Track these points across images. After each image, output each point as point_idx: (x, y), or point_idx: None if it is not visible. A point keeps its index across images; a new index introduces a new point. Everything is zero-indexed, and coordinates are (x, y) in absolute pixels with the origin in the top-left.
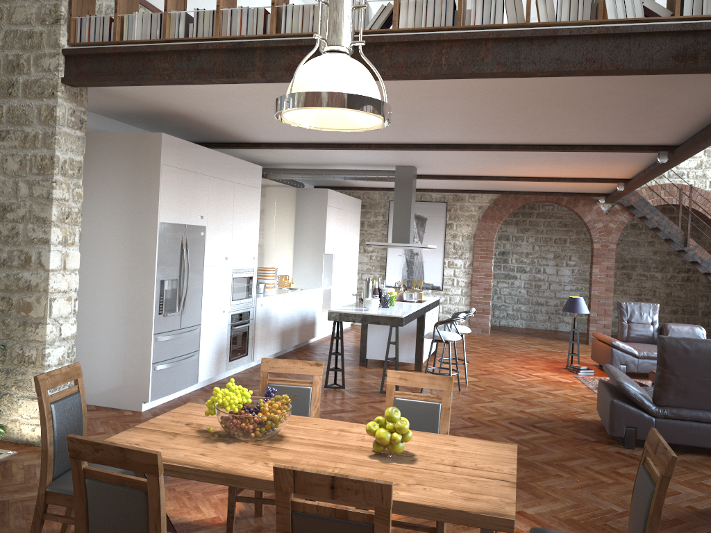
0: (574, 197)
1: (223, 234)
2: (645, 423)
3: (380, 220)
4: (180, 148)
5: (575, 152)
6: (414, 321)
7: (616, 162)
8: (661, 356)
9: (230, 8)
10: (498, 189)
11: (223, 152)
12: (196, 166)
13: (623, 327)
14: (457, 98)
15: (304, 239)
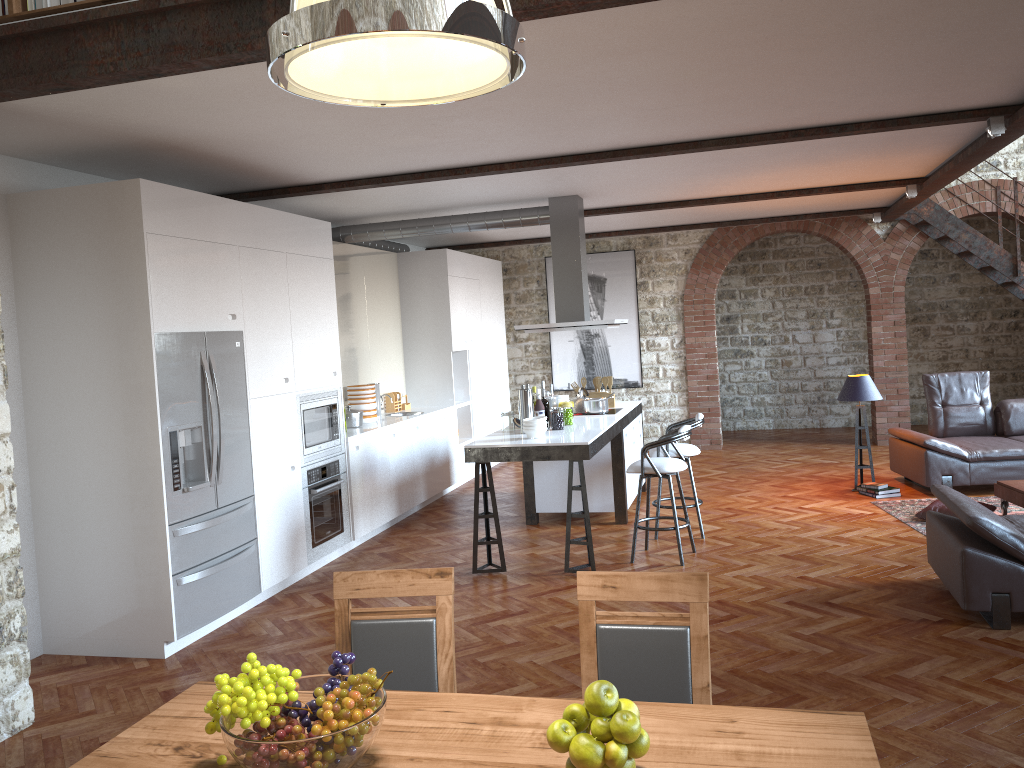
0: (831, 219)
1: (277, 340)
2: None
3: (534, 289)
4: (177, 202)
5: (843, 138)
6: (607, 445)
7: (908, 148)
8: None
9: None
10: (712, 219)
11: (267, 207)
12: (211, 231)
13: (937, 414)
14: (644, 52)
15: (418, 333)
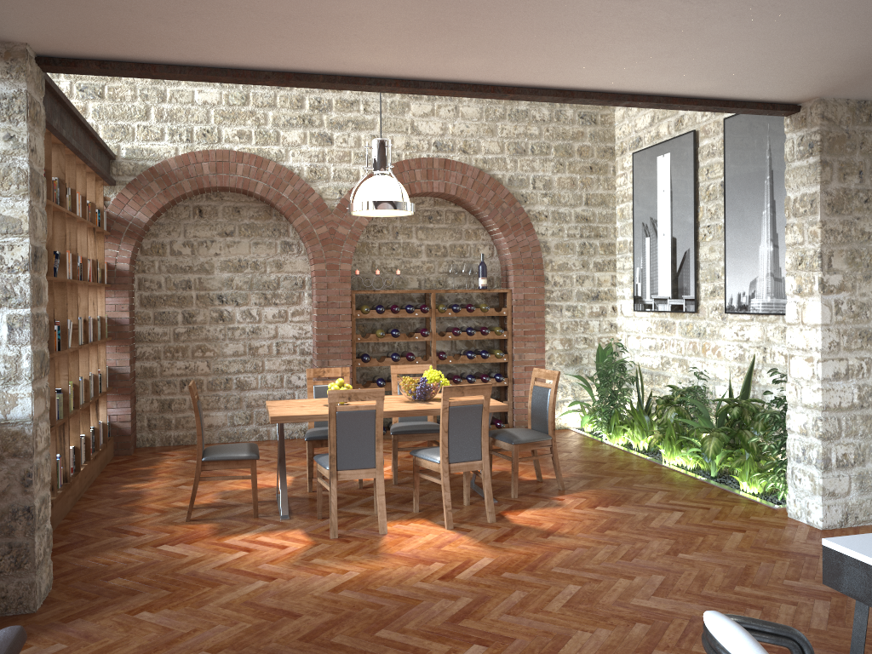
0: None
1: None
2: None
3: None
4: None
5: None
6: None
7: None
8: None
9: None
10: None
11: None
12: None
13: None
14: (402, 30)
15: None
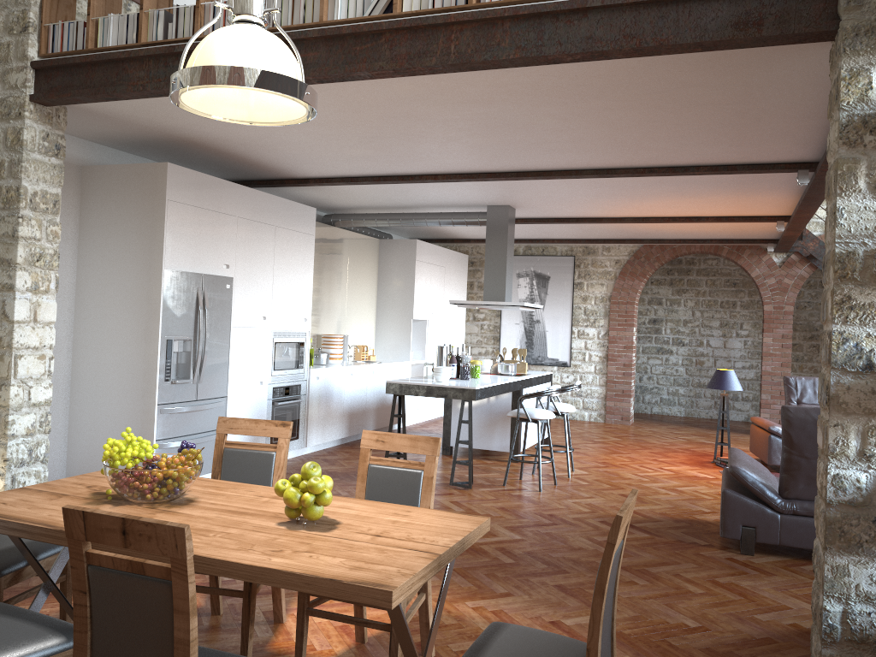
0: (737, 246)
1: (260, 288)
2: (767, 521)
3: None
4: (194, 181)
5: (696, 177)
6: (509, 399)
7: (757, 190)
8: (786, 432)
9: (212, 2)
10: (634, 236)
11: (275, 193)
12: (218, 204)
13: None
14: (499, 102)
15: (388, 302)
